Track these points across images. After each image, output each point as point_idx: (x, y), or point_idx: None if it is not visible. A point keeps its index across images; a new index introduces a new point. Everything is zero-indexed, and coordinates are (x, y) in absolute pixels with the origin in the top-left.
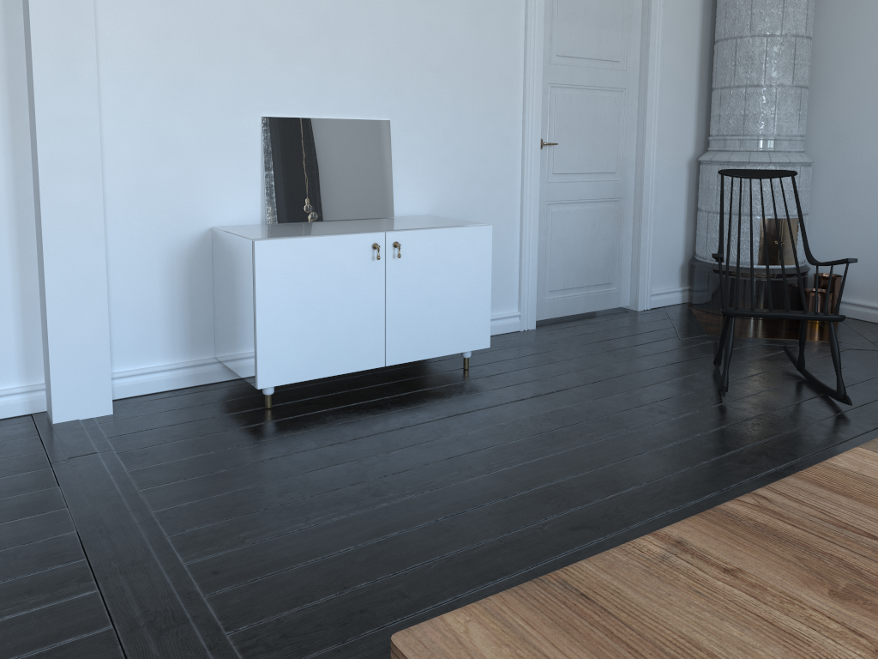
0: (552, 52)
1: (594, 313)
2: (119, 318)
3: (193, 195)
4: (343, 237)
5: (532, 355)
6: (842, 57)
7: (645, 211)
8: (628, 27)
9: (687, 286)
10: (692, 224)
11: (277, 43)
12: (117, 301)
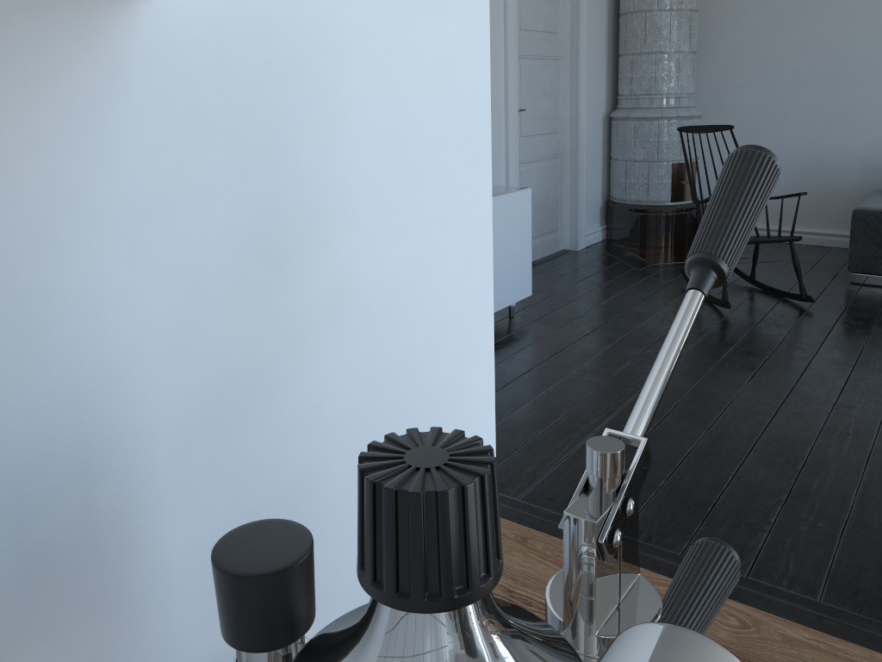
0: (517, 27)
1: (547, 257)
2: None
3: None
4: None
5: (547, 298)
6: (717, 27)
7: (580, 164)
8: (563, 1)
9: (604, 225)
10: (605, 172)
11: None
12: None
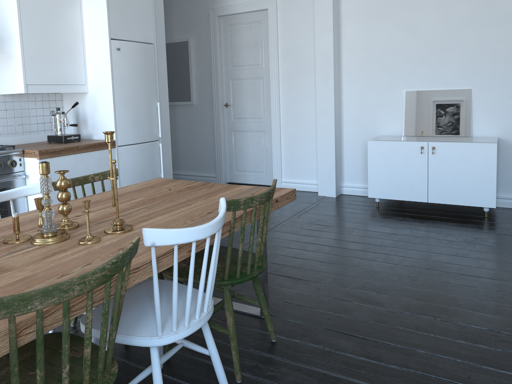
0: None
1: None
2: (346, 166)
3: (374, 122)
4: (406, 142)
5: None
6: None
7: None
8: None
9: None
10: None
11: (410, 59)
12: (346, 159)
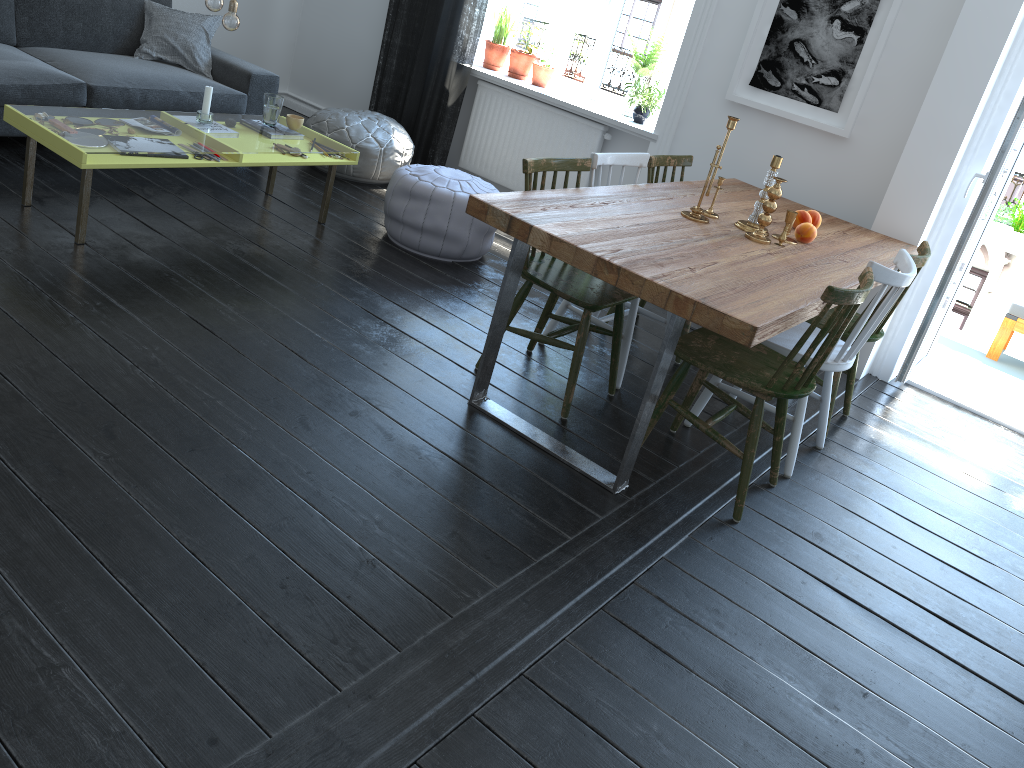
0: None
1: None
2: None
3: None
4: None
5: None
6: None
7: None
8: None
9: None
10: None
11: None
12: None
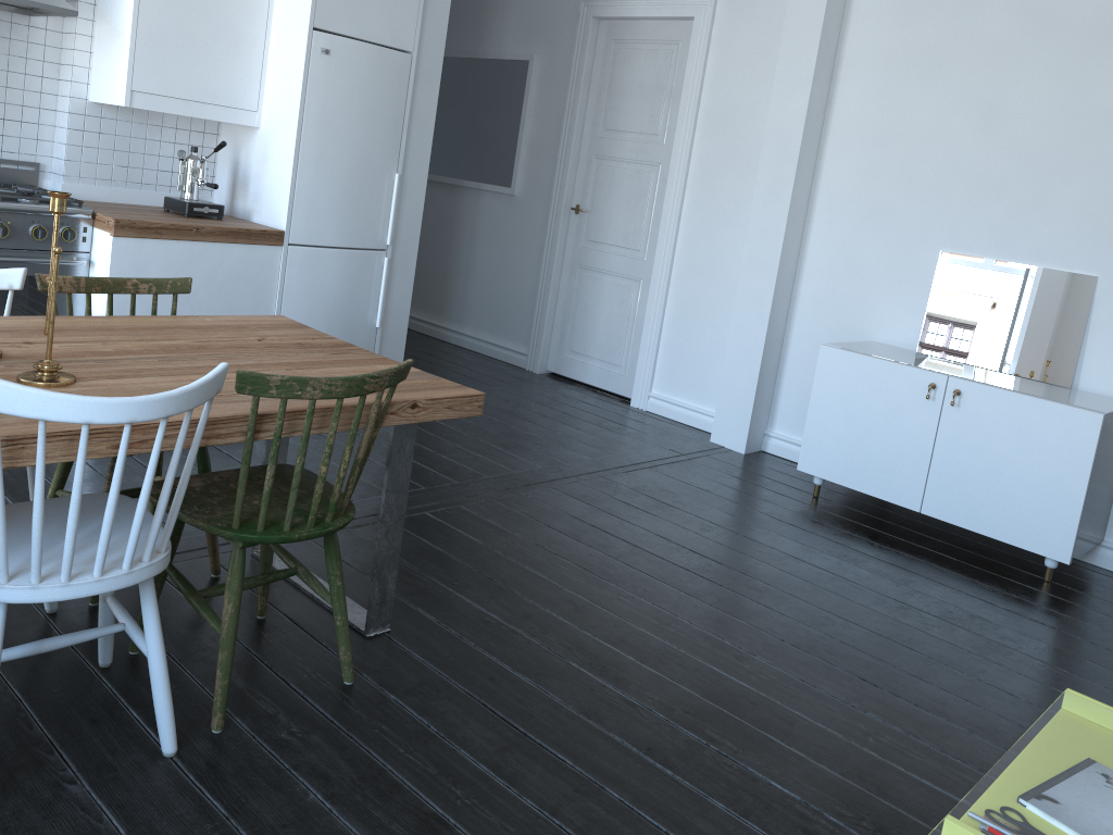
0: None
1: None
2: (787, 392)
3: (863, 309)
4: (900, 366)
5: None
6: None
7: None
8: None
9: None
10: None
11: (973, 182)
12: (789, 378)
